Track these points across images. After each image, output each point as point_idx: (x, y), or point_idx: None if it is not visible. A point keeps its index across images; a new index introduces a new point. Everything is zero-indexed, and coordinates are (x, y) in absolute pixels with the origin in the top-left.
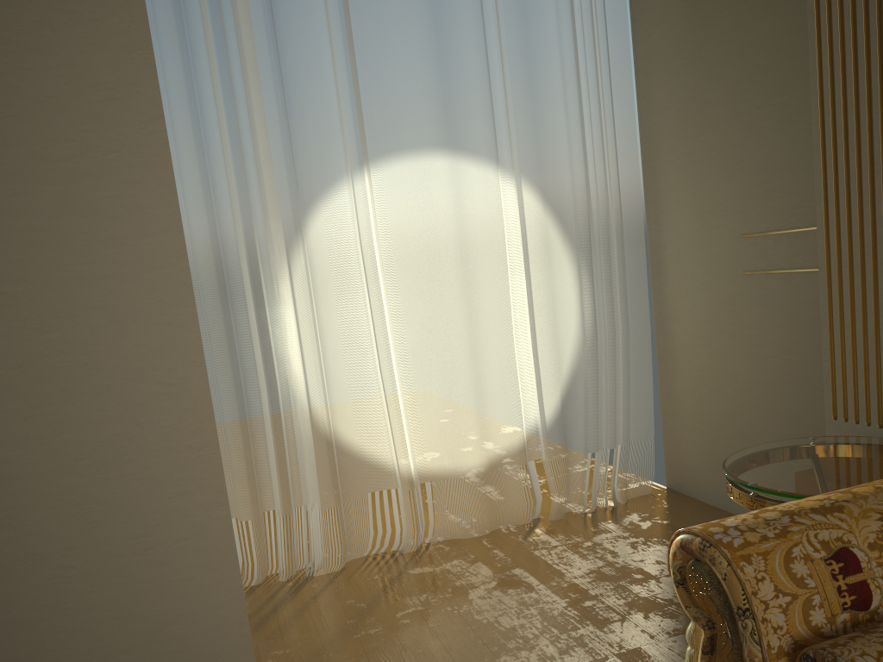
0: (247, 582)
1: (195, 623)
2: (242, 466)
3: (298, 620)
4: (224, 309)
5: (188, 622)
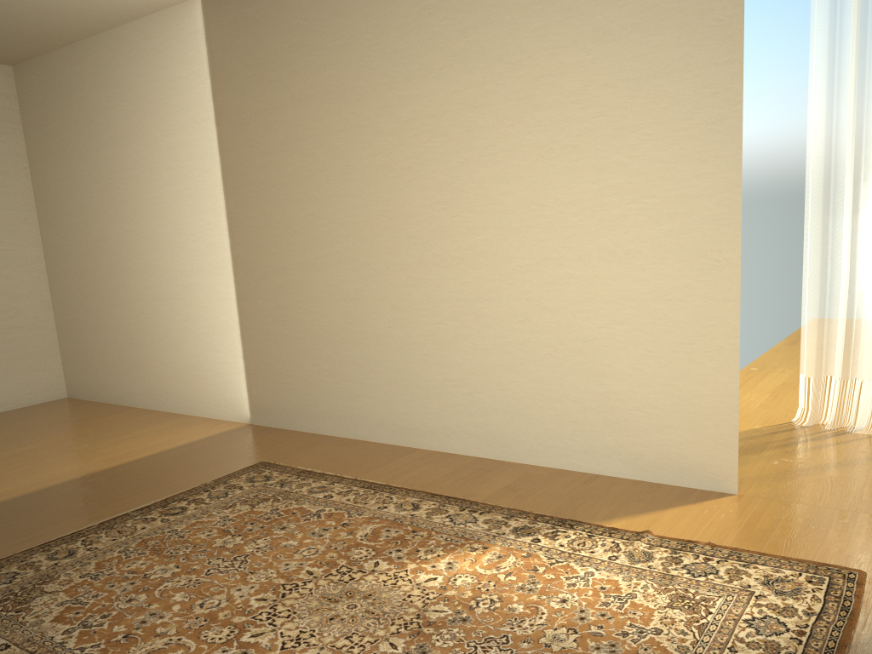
0: (799, 422)
1: (707, 401)
2: (814, 336)
3: (814, 450)
4: (824, 215)
5: (704, 400)
